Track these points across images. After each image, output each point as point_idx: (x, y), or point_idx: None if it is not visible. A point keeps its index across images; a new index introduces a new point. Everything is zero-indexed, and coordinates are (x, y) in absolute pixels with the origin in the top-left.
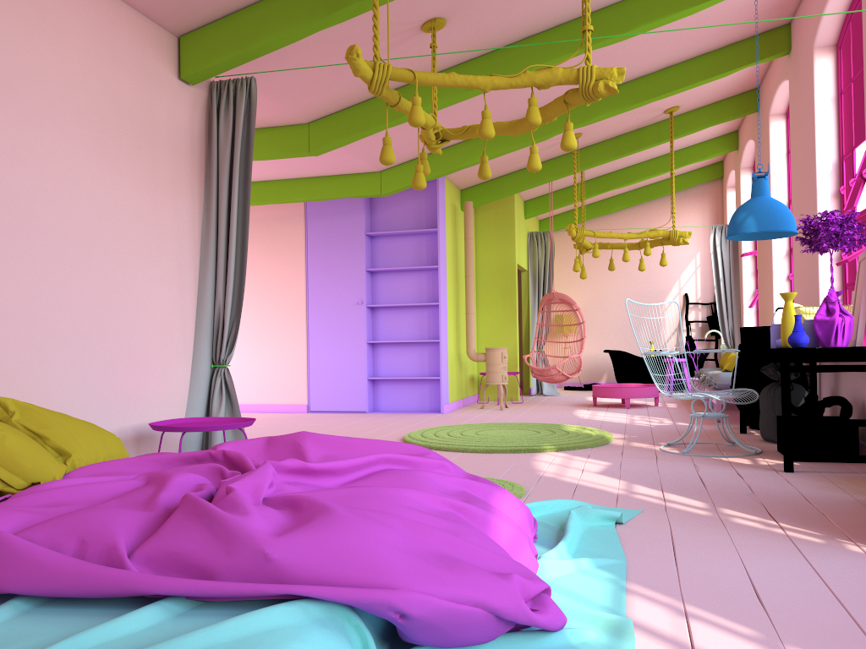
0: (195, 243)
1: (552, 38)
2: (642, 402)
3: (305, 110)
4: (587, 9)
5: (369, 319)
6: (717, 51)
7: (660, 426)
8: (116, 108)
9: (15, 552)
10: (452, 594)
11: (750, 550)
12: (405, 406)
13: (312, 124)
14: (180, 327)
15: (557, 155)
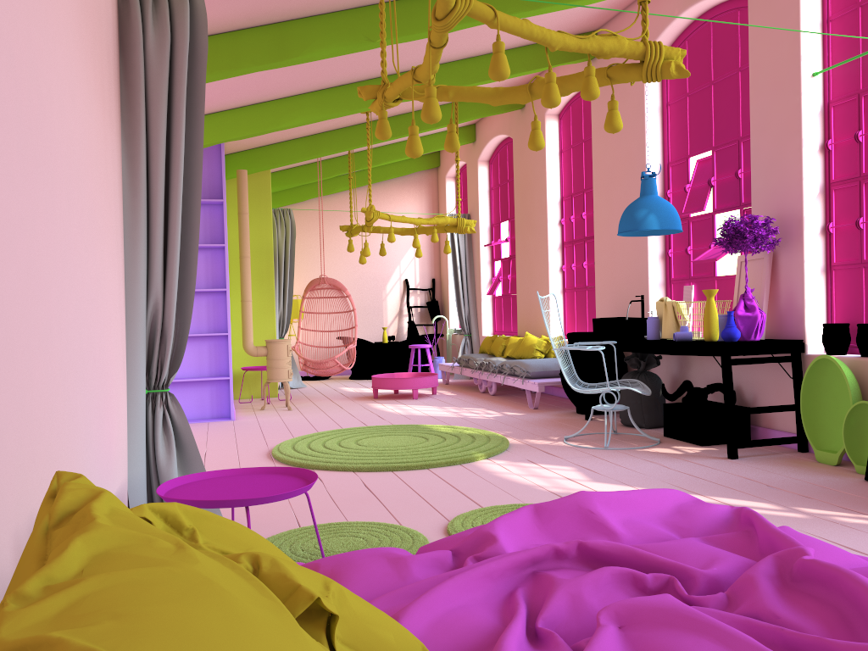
0: (121, 206)
1: None
2: (411, 391)
3: None
4: None
5: None
6: (537, 45)
7: (499, 417)
8: None
9: None
10: None
11: None
12: None
13: None
14: (121, 336)
15: (337, 127)
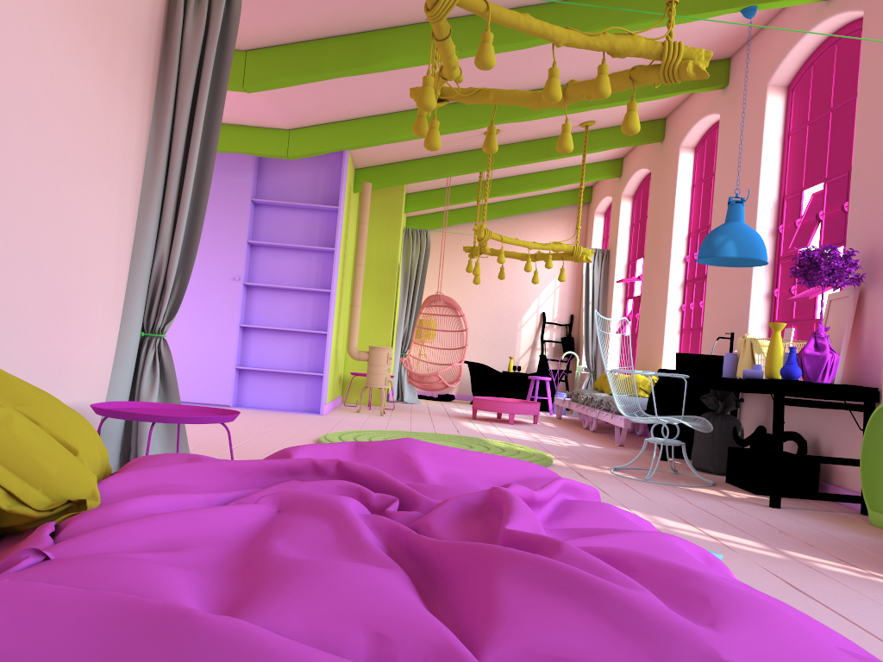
0: (139, 168)
1: (547, 14)
2: (515, 419)
3: (252, 33)
4: None
5: (244, 299)
6: None
7: (573, 447)
8: None
9: None
10: None
11: None
12: (275, 403)
13: (251, 53)
14: (114, 277)
15: (465, 149)
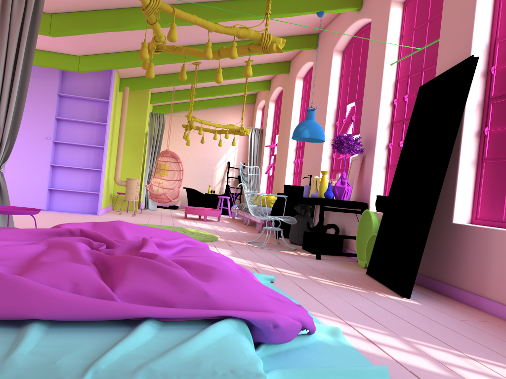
0: None
1: (218, 7)
2: (209, 218)
3: (54, 5)
4: (270, 2)
5: (53, 150)
6: (284, 38)
7: (233, 232)
8: None
9: (34, 290)
10: (292, 315)
11: (342, 295)
12: (72, 209)
13: (54, 15)
14: None
15: None
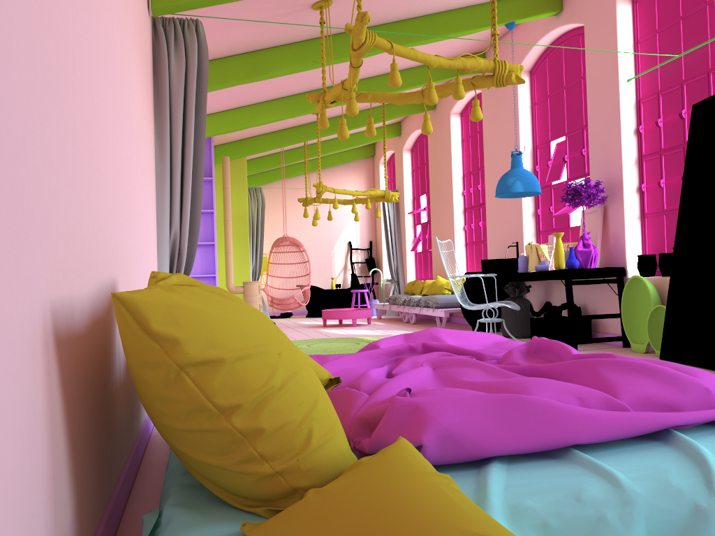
0: (154, 170)
1: (381, 33)
2: (352, 322)
3: None
4: (496, 19)
5: None
6: None
7: None
8: (140, 27)
9: (564, 410)
10: None
11: None
12: None
13: None
14: (155, 250)
15: (295, 125)
